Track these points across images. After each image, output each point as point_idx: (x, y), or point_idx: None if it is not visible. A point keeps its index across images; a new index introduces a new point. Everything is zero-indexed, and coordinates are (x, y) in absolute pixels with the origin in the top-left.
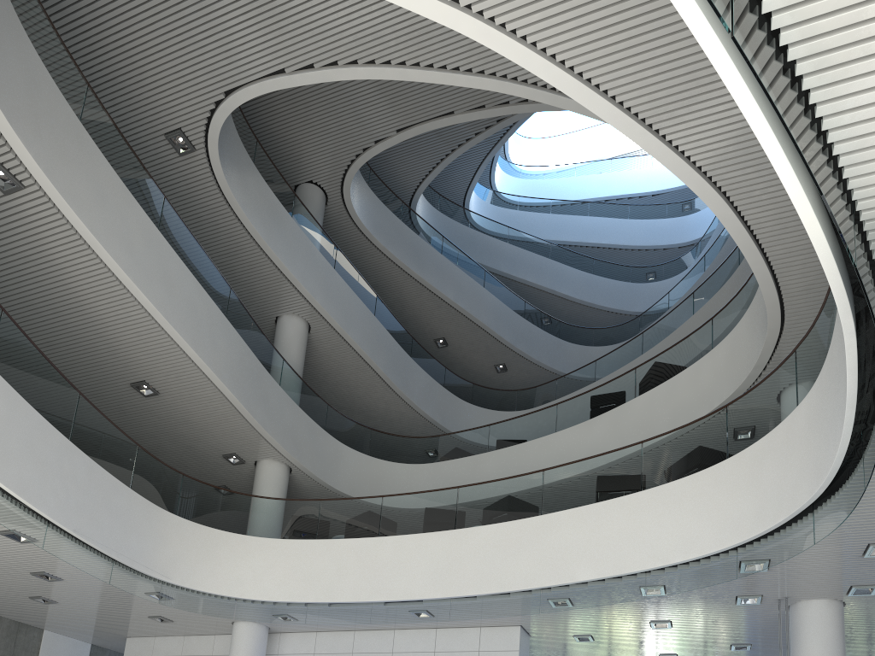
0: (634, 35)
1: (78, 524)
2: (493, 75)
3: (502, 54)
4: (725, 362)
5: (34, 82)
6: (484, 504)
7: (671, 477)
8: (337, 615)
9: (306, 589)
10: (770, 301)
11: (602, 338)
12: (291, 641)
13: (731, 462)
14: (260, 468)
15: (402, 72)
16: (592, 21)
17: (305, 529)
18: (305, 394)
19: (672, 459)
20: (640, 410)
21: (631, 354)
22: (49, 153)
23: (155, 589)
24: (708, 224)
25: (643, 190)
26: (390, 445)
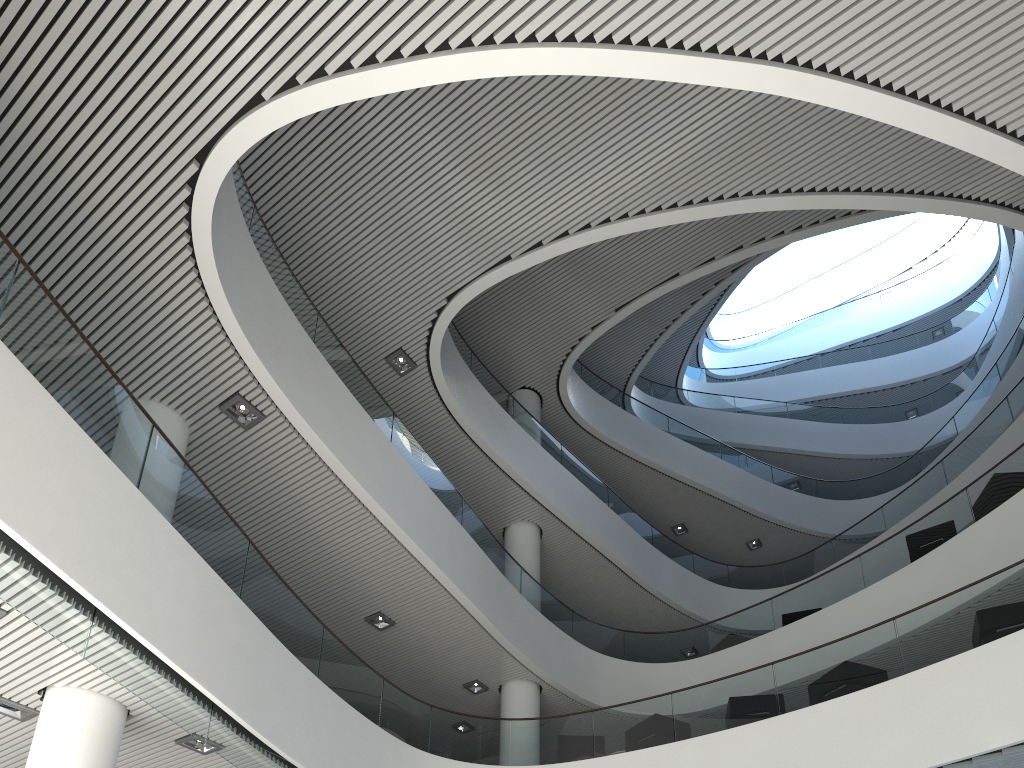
0: (1003, 23)
1: None
2: (748, 195)
3: (820, 103)
4: None
5: (273, 310)
6: (815, 676)
7: None
8: None
9: None
10: None
11: (874, 487)
12: None
13: None
14: (506, 692)
15: (642, 221)
16: (943, 25)
17: (578, 748)
18: (547, 602)
19: None
20: (989, 533)
21: (930, 487)
22: (289, 376)
23: None
24: (976, 340)
25: (881, 328)
26: (648, 645)
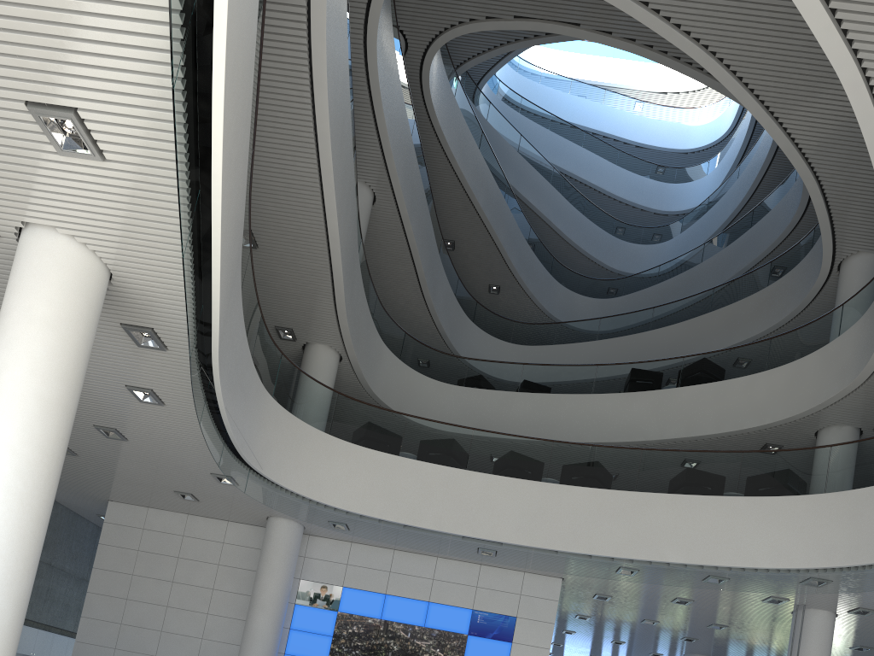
0: None
1: (228, 402)
2: (703, 46)
3: (853, 107)
4: (784, 387)
5: None
6: (579, 465)
7: (766, 491)
8: (412, 539)
9: (387, 507)
10: (872, 362)
11: (586, 288)
12: (322, 546)
13: (831, 497)
14: (313, 352)
15: (628, 4)
16: None
17: (388, 442)
18: (366, 280)
19: (770, 476)
20: (686, 400)
21: (638, 324)
22: None
23: (243, 477)
24: (685, 200)
25: (630, 138)
26: (419, 355)
